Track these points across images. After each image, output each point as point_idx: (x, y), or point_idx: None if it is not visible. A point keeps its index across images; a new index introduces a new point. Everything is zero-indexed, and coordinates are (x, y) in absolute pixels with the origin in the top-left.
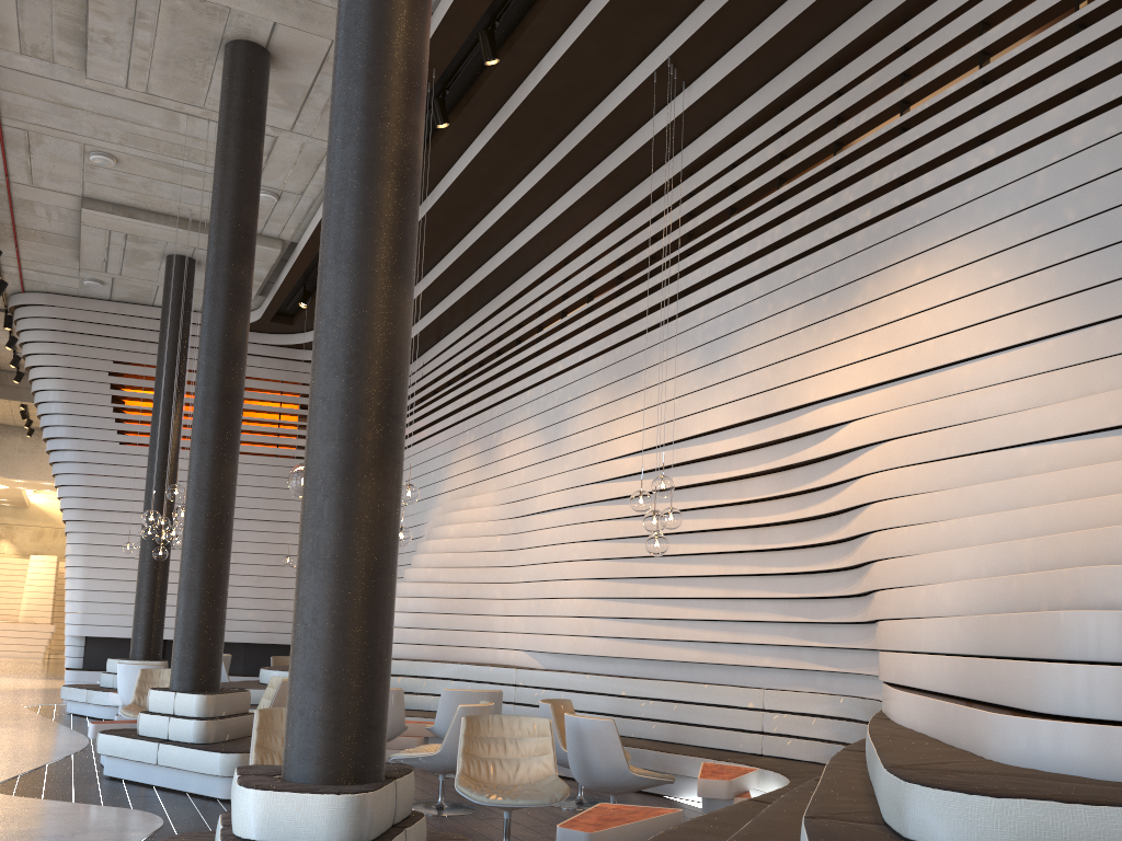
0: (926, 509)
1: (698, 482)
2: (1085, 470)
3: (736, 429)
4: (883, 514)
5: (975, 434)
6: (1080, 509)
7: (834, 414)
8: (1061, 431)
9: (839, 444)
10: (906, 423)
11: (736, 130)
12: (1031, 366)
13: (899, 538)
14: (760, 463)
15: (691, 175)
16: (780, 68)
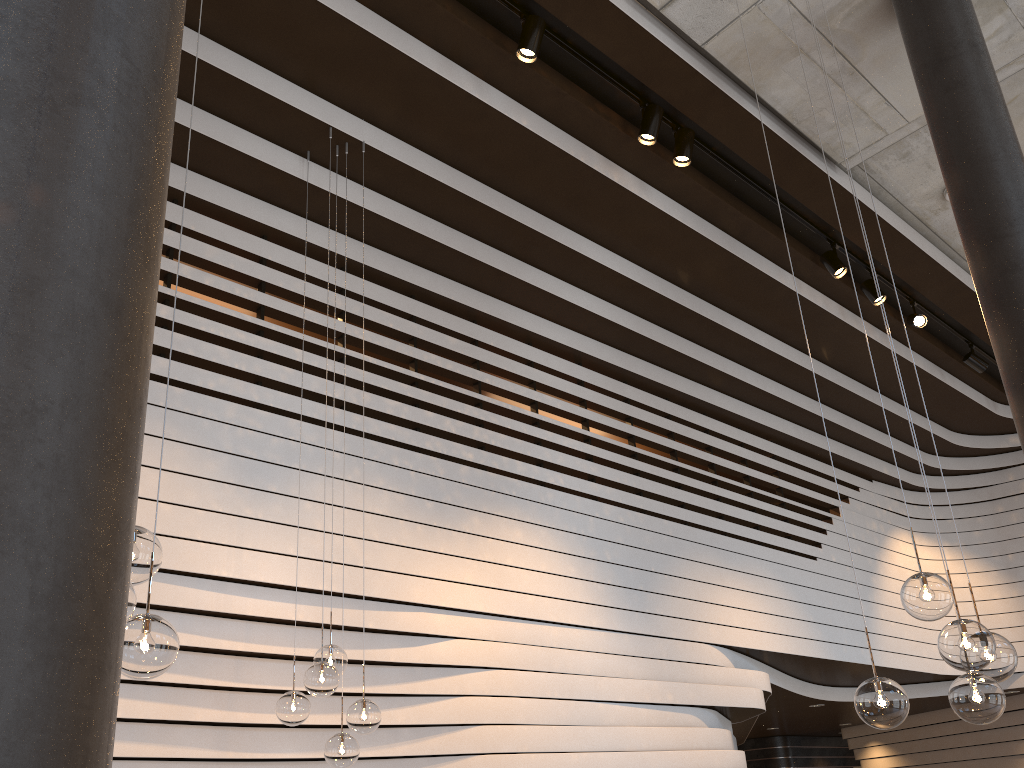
0: (546, 739)
1: (180, 644)
2: (656, 729)
3: (286, 593)
4: (498, 737)
5: (571, 684)
6: (683, 756)
7: (438, 624)
8: (623, 698)
9: (440, 656)
10: (516, 658)
11: (295, 238)
12: (593, 645)
13: (525, 763)
14: (308, 646)
15: (177, 204)
16: (377, 244)
